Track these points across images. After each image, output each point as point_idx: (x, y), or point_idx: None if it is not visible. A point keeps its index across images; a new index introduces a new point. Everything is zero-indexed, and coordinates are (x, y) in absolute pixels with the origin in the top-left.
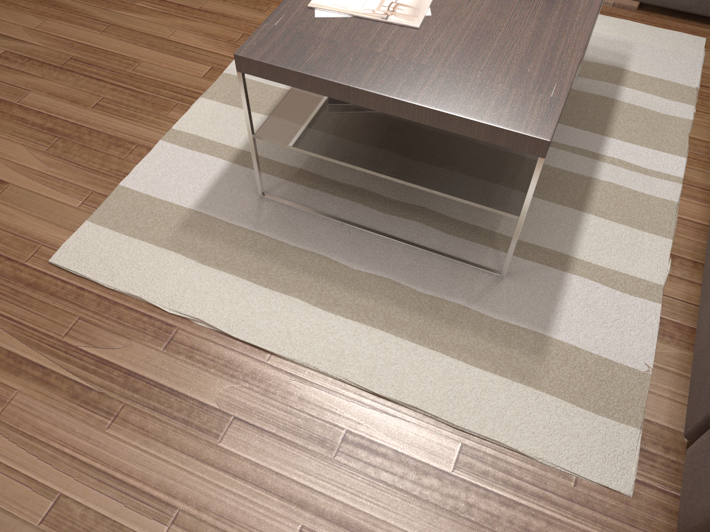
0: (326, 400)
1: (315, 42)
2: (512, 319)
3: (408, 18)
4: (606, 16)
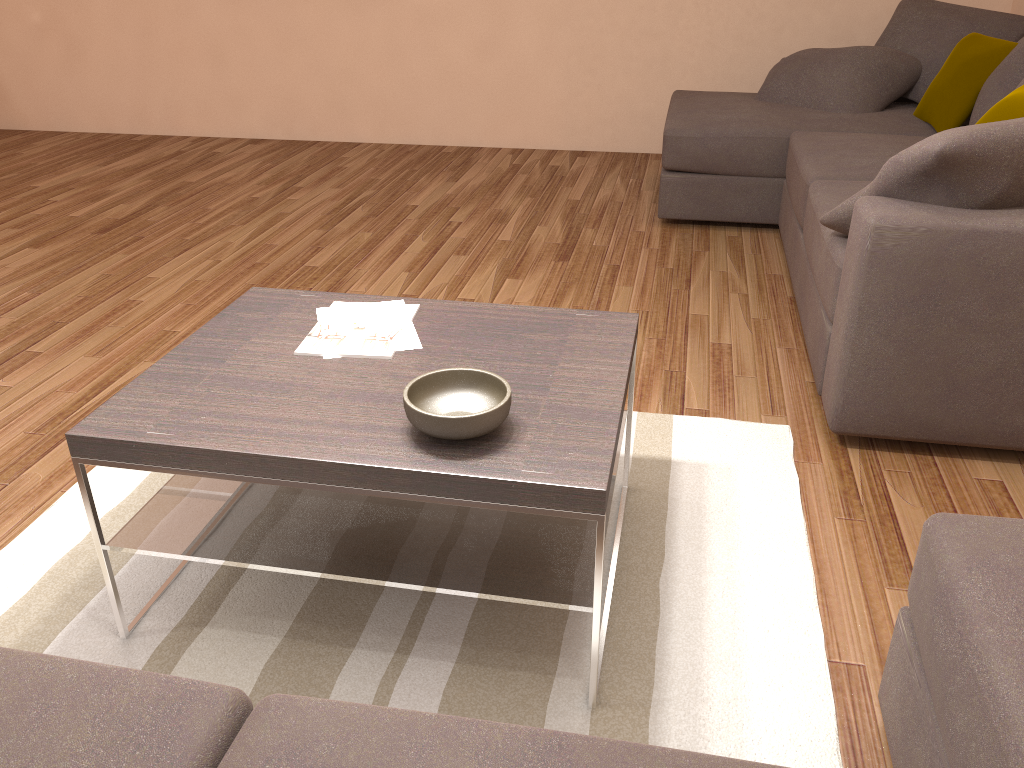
0: (1, 530)
1: (269, 313)
2: (52, 649)
3: (312, 345)
4: (833, 756)
